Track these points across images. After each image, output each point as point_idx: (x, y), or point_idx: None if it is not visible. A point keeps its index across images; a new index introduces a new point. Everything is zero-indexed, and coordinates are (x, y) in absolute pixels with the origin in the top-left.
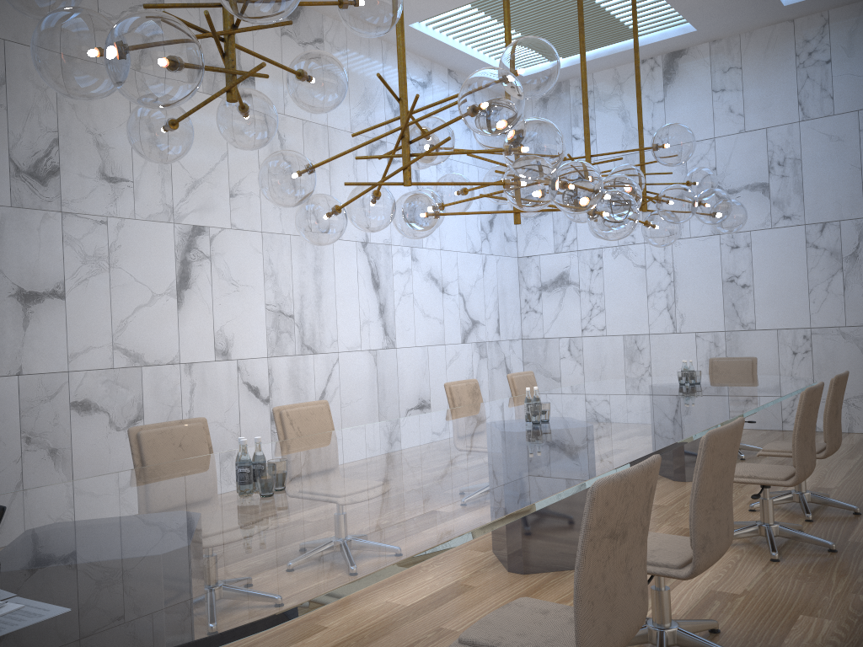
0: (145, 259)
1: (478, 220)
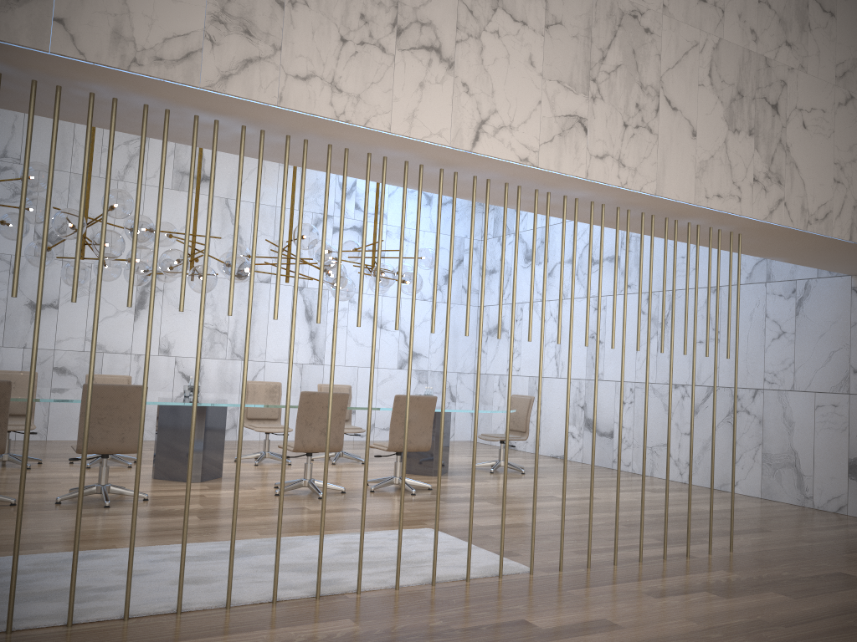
0: (114, 289)
1: (430, 274)
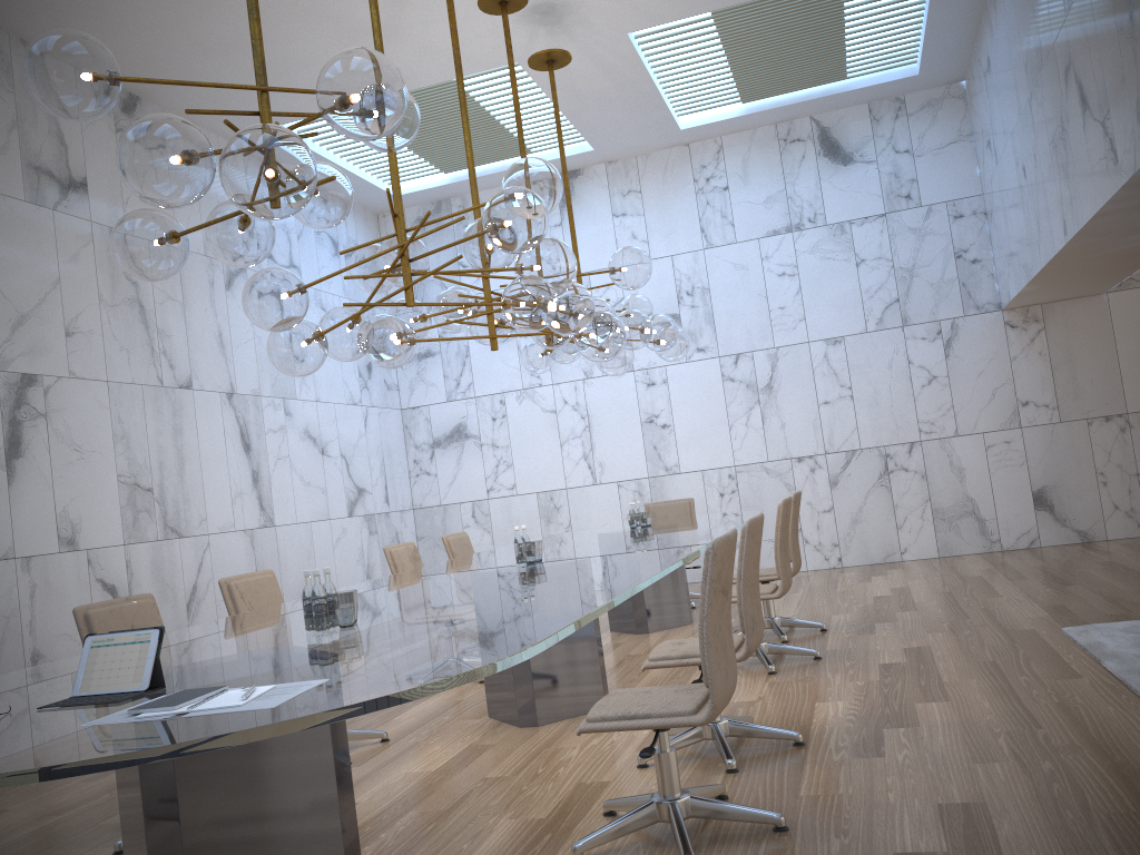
0: None
1: (355, 364)
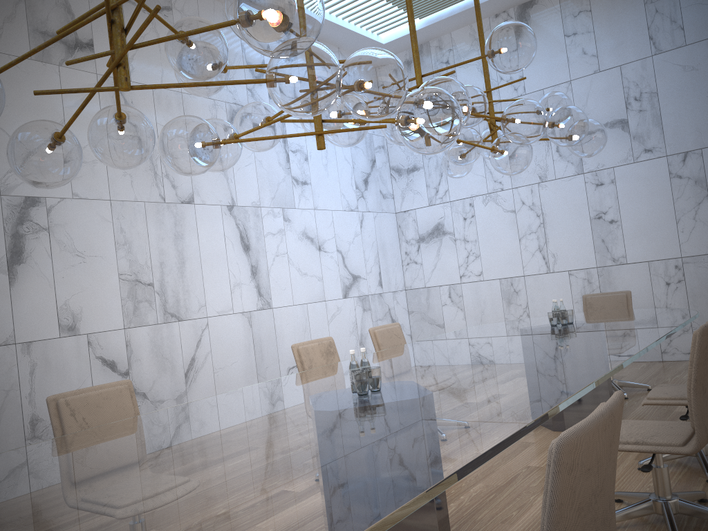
0: None
1: (352, 179)
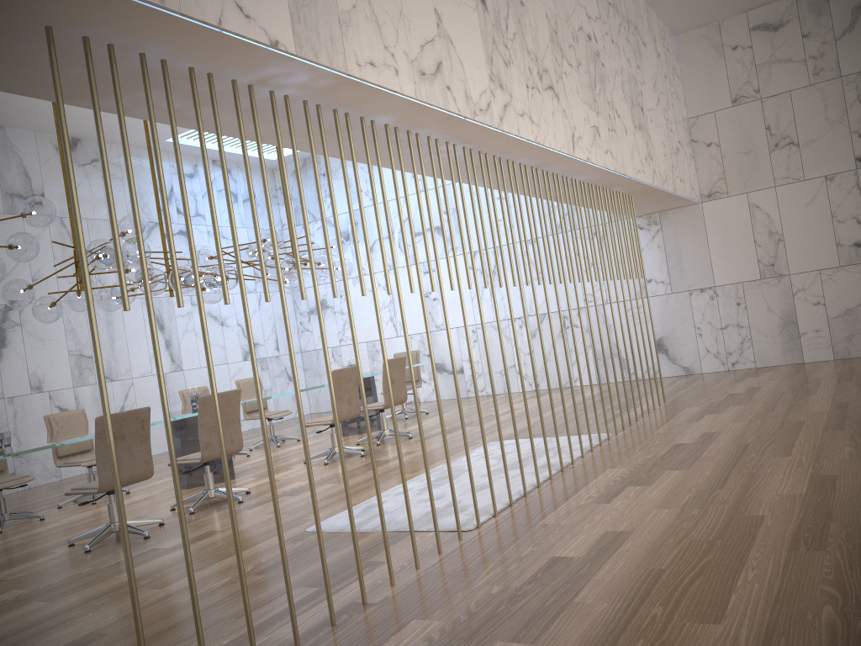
0: None
1: (251, 267)
